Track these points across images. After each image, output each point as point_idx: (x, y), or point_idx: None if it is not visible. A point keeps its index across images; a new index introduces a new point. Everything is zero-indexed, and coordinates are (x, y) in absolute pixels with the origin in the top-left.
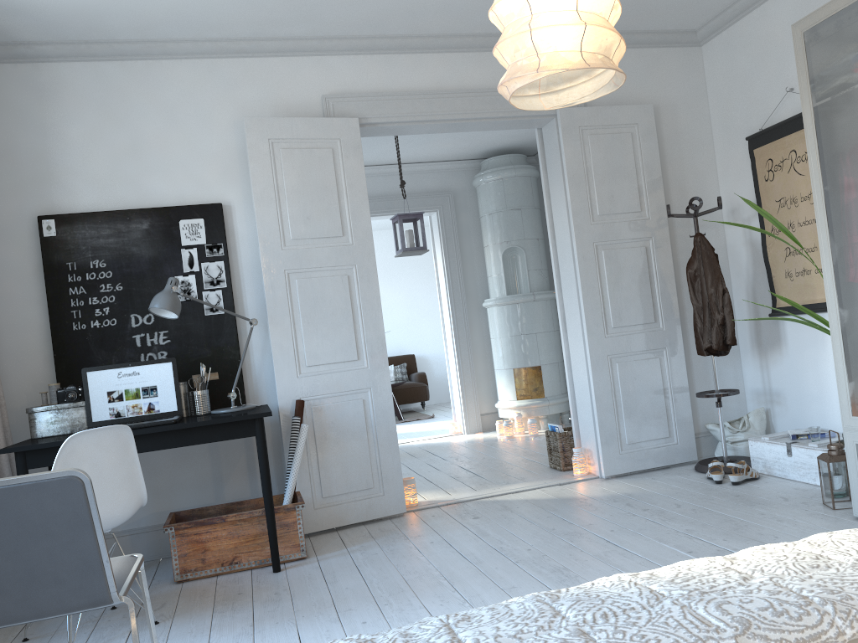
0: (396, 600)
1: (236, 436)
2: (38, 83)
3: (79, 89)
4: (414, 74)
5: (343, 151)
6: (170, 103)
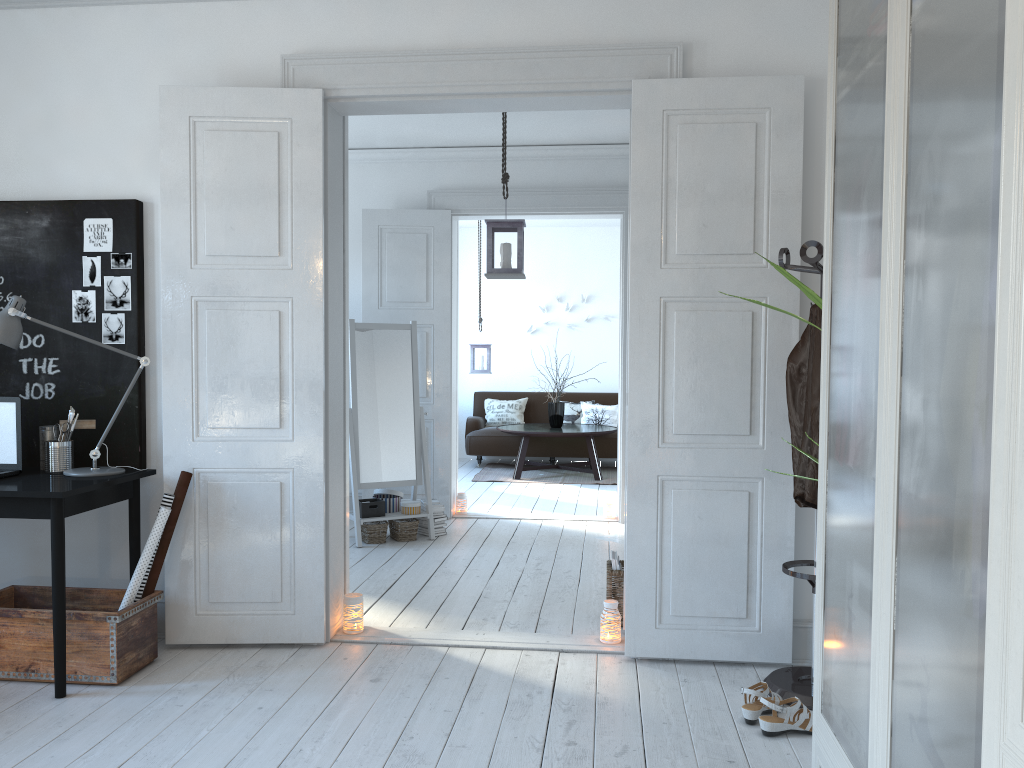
0: None
1: (27, 515)
2: None
3: None
4: (419, 24)
5: (294, 137)
6: (94, 64)
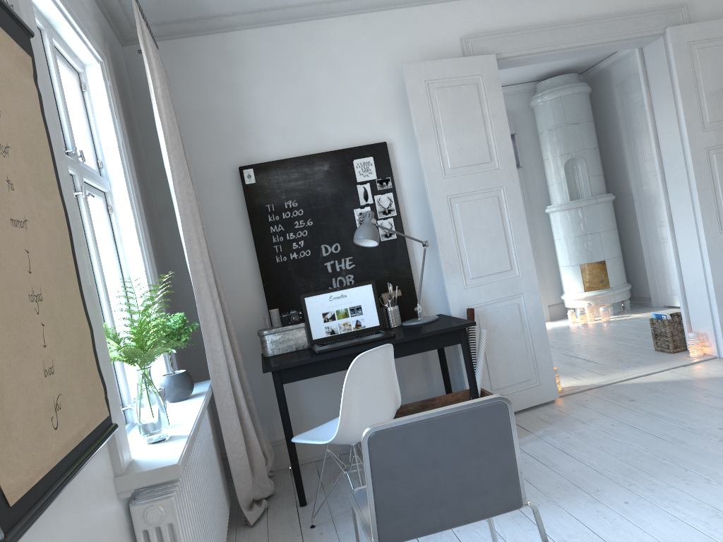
0: (636, 481)
1: (445, 345)
2: (226, 50)
3: (259, 52)
4: (537, 8)
5: (486, 86)
6: (334, 57)
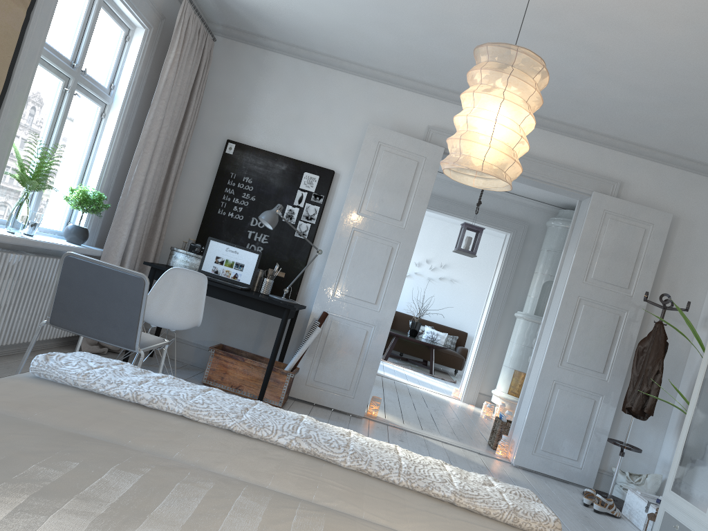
0: None
1: (270, 313)
2: (261, 61)
3: (282, 72)
4: None
5: (425, 166)
6: (331, 98)
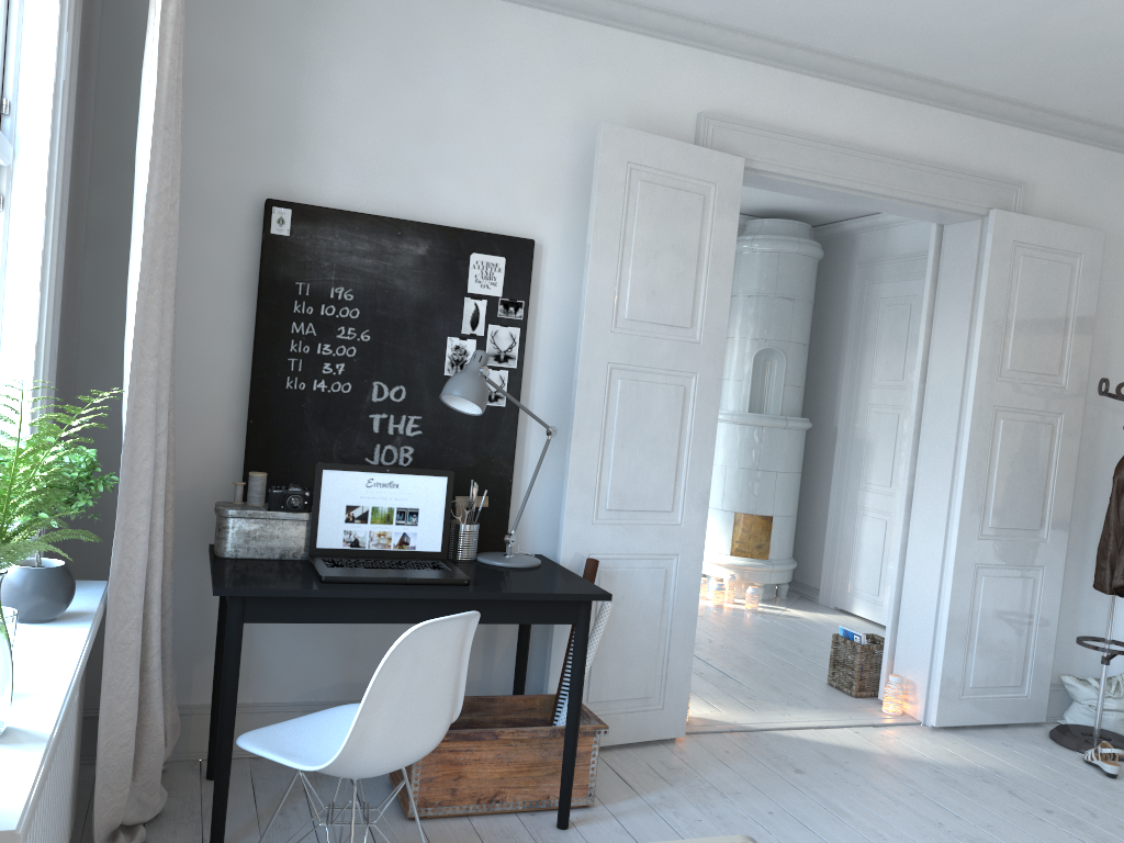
0: None
1: (550, 620)
2: None
3: (363, 11)
4: (823, 111)
5: (717, 204)
6: (490, 68)
